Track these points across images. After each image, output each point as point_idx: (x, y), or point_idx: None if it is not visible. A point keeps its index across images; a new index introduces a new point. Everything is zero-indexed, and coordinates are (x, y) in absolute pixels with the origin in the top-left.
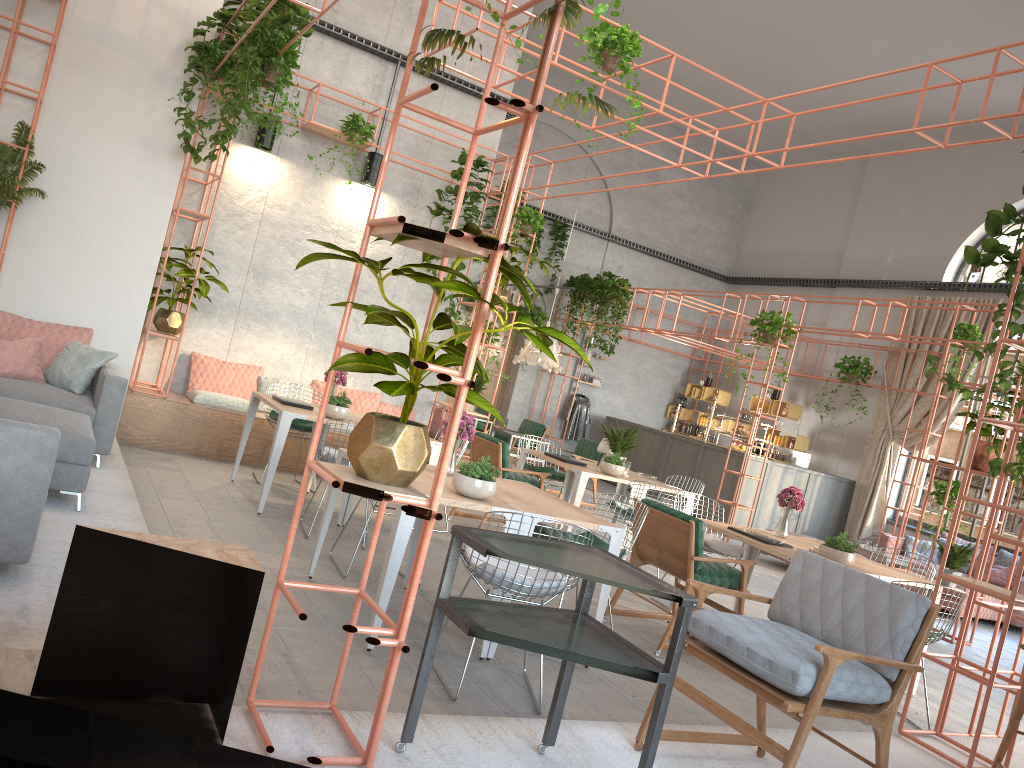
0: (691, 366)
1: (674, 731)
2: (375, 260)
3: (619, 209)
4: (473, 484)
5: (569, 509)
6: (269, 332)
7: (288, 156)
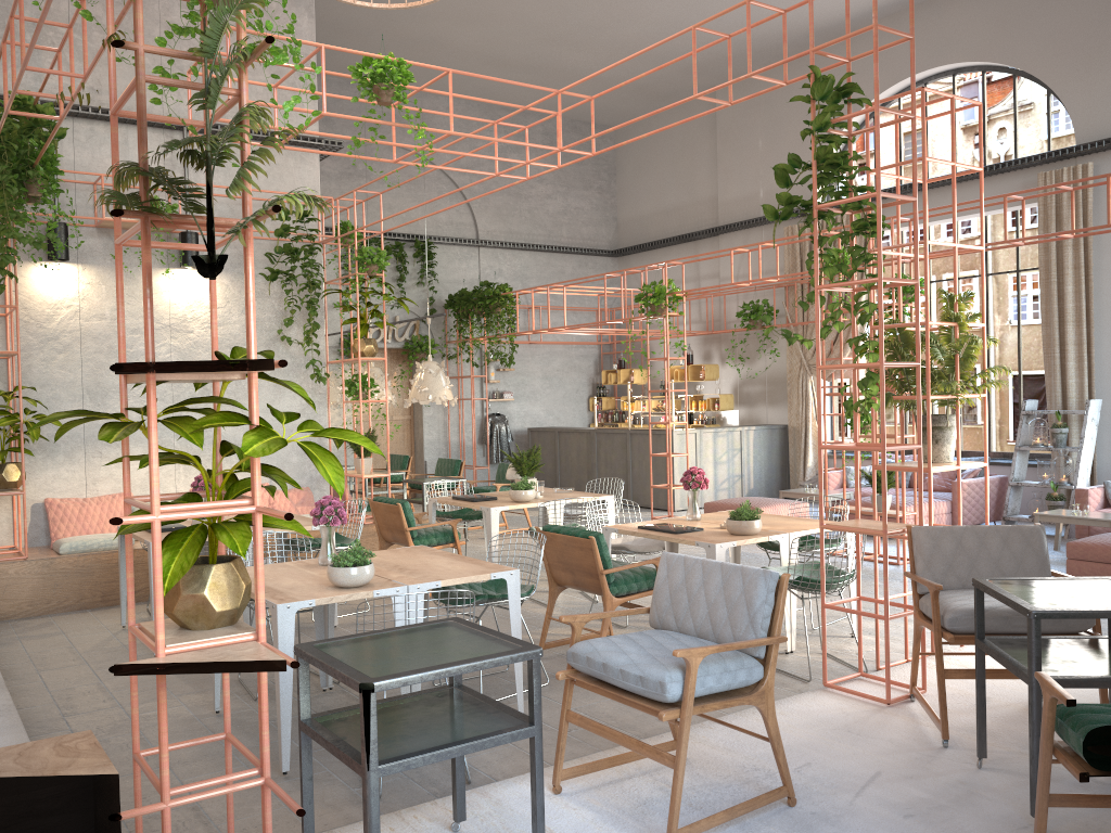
0: (601, 352)
1: (589, 763)
2: (221, 344)
3: (481, 211)
4: (348, 574)
5: (462, 564)
6: None
7: (91, 260)
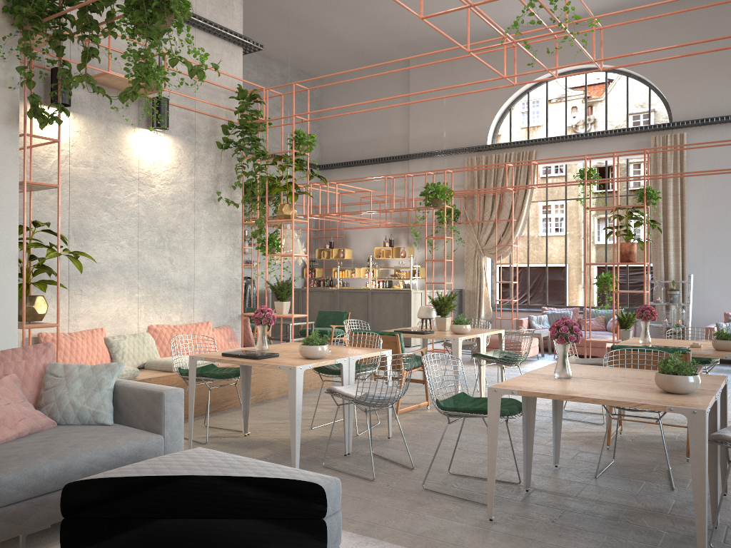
0: (311, 236)
1: None
2: (174, 200)
3: None
4: (696, 381)
5: None
6: (101, 292)
7: (80, 110)
